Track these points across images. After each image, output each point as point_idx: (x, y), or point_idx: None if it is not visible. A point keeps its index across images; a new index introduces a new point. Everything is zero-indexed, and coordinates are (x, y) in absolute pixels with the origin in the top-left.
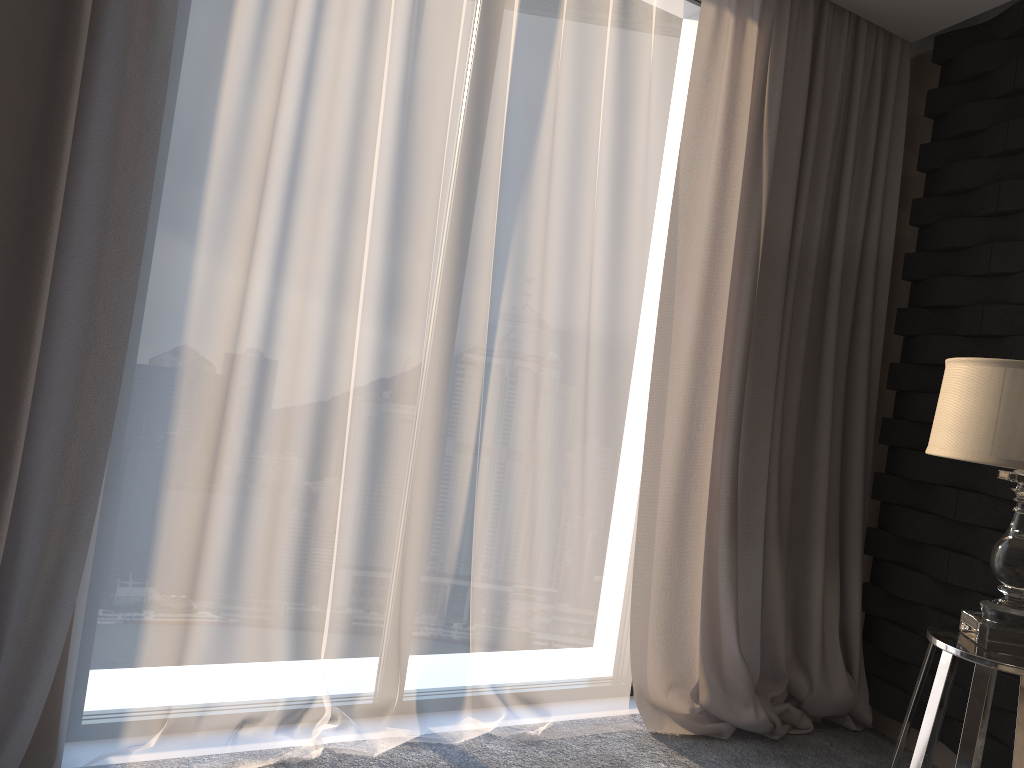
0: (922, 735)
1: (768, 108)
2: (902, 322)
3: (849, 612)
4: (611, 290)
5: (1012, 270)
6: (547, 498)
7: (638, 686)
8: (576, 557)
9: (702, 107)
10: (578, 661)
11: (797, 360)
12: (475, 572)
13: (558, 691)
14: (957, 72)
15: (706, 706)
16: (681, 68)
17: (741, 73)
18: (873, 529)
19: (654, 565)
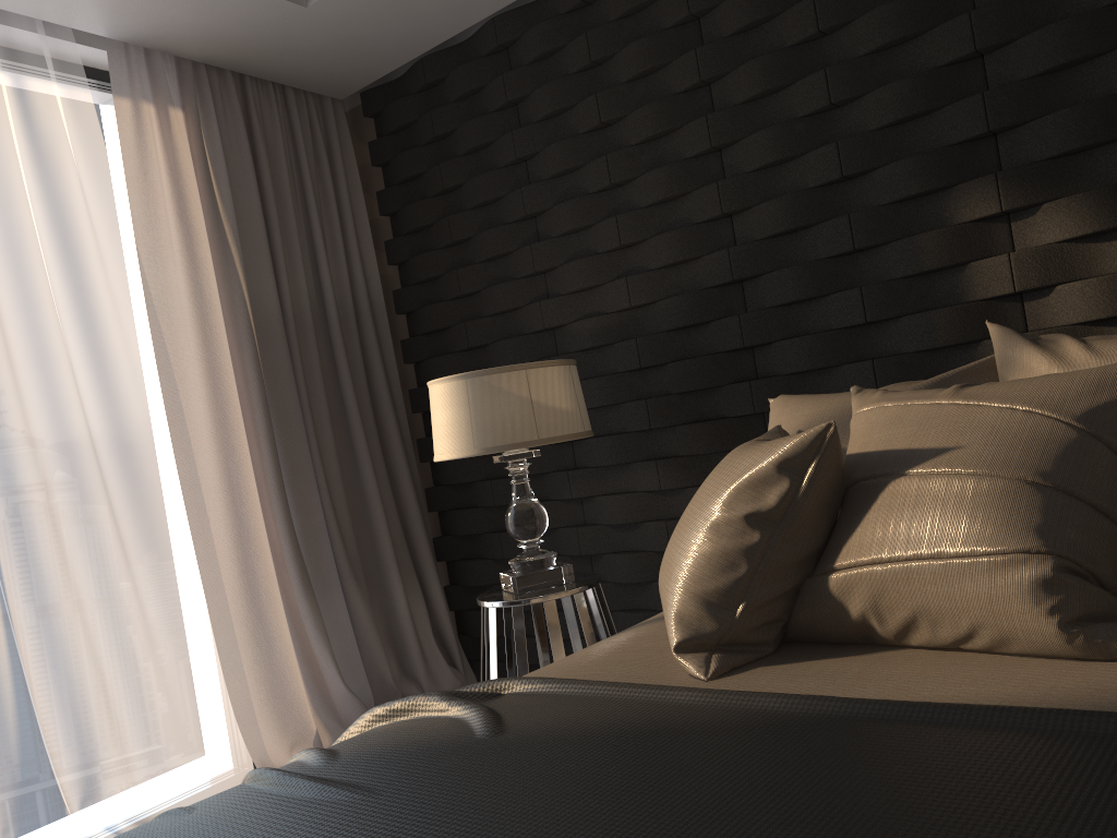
0: (493, 677)
1: (218, 187)
2: (408, 352)
3: (439, 616)
4: (106, 399)
5: (477, 289)
6: (102, 621)
7: (260, 760)
8: (154, 666)
9: (148, 200)
10: (189, 763)
11: (322, 412)
12: (43, 722)
13: (177, 800)
14: (388, 124)
15: None
16: (114, 155)
17: (179, 160)
18: (438, 538)
19: (240, 644)
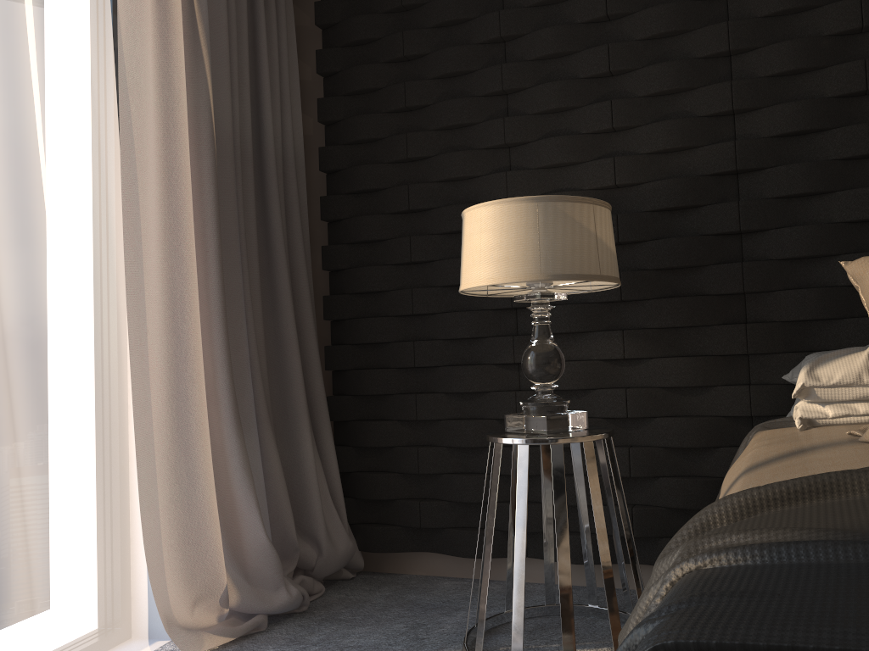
0: (519, 519)
1: None
2: (328, 209)
3: (330, 475)
4: (65, 166)
5: (428, 155)
6: (28, 427)
7: (165, 615)
8: (76, 491)
9: None
10: (93, 614)
11: (252, 246)
12: None
13: None
14: None
15: (237, 606)
16: None
17: None
18: (333, 397)
19: (158, 478)
